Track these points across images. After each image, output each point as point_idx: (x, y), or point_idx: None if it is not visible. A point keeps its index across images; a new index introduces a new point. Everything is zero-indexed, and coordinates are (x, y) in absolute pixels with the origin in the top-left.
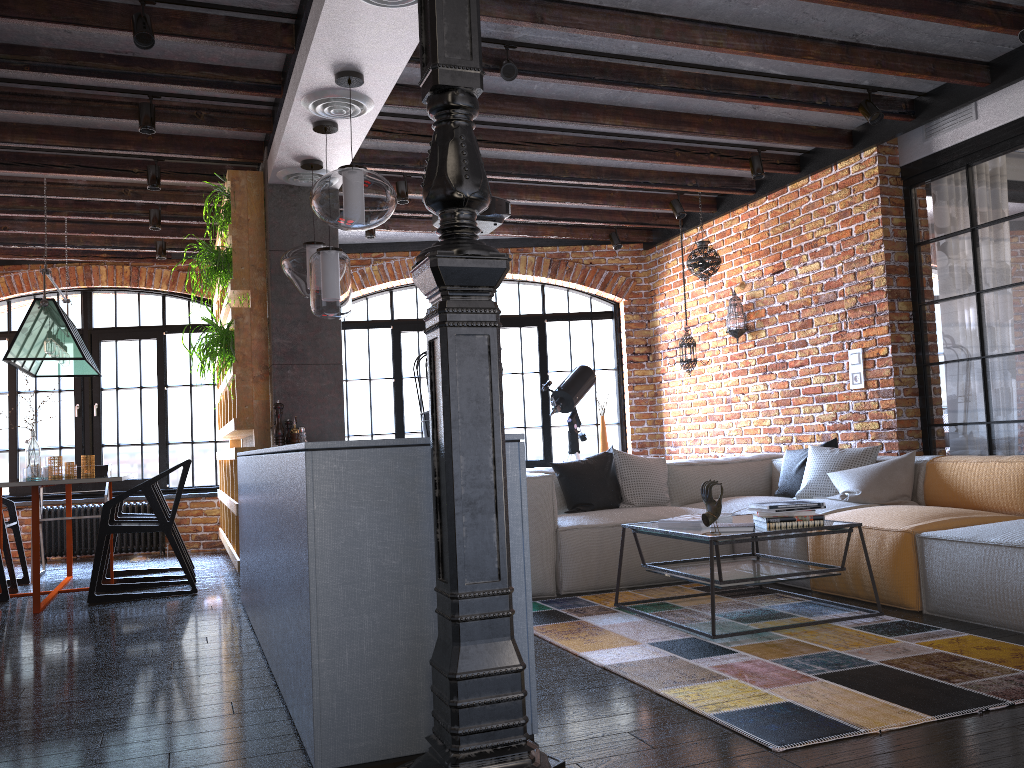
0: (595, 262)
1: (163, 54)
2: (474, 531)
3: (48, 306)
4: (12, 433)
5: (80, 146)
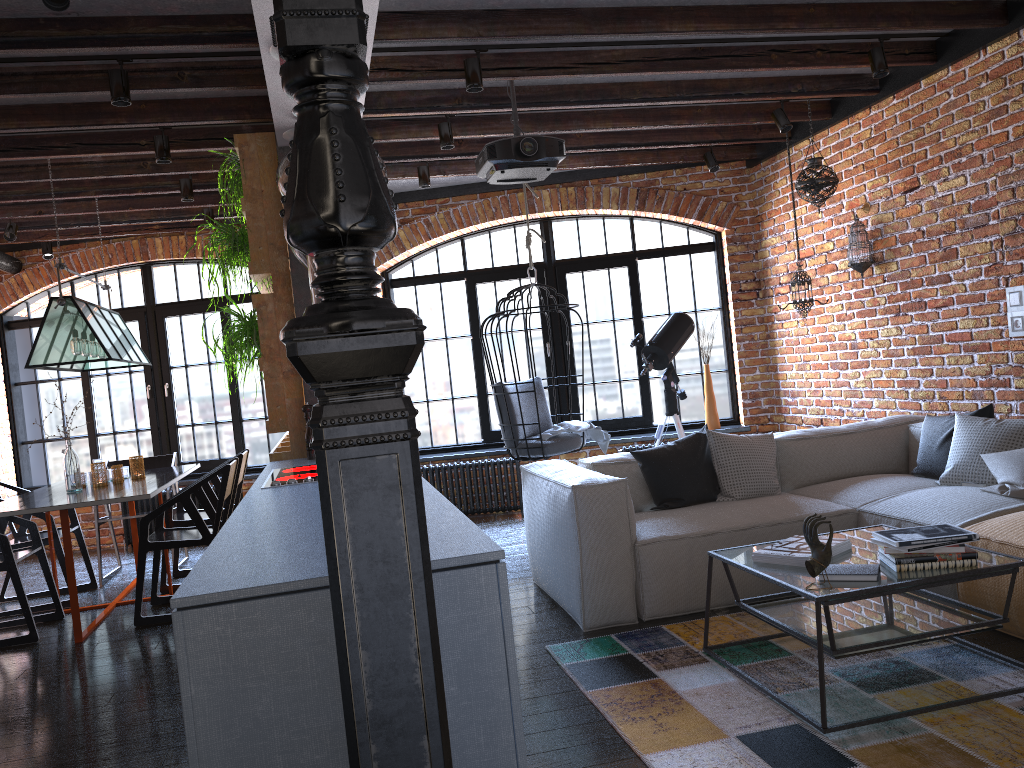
0: (690, 187)
1: (111, 10)
2: (392, 766)
3: (66, 305)
4: (89, 418)
5: (66, 125)
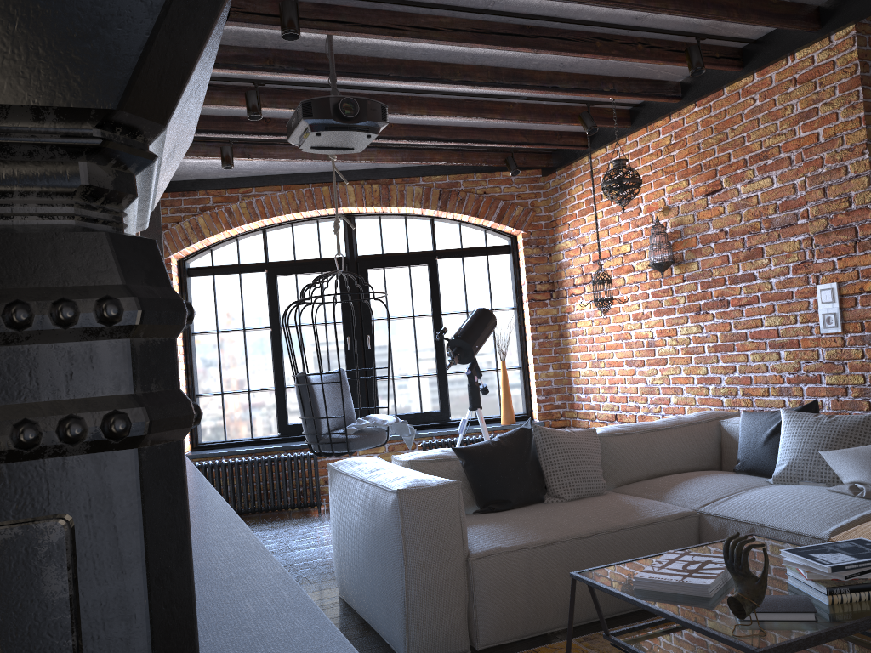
0: (489, 191)
1: None
2: None
3: None
4: None
5: None
